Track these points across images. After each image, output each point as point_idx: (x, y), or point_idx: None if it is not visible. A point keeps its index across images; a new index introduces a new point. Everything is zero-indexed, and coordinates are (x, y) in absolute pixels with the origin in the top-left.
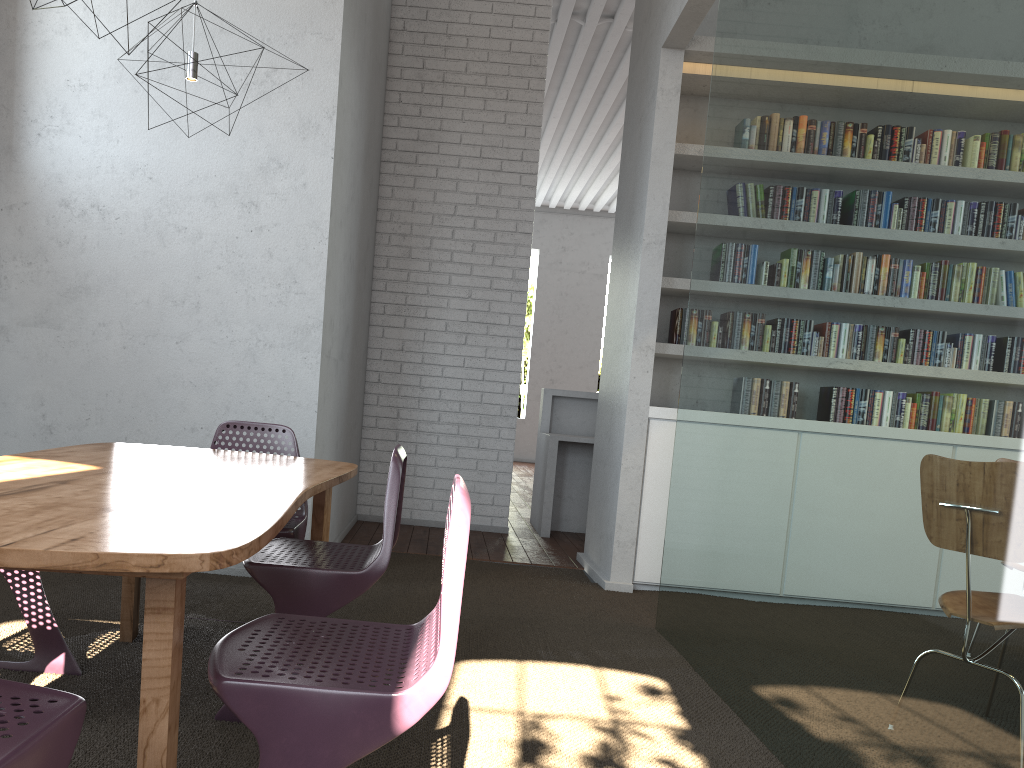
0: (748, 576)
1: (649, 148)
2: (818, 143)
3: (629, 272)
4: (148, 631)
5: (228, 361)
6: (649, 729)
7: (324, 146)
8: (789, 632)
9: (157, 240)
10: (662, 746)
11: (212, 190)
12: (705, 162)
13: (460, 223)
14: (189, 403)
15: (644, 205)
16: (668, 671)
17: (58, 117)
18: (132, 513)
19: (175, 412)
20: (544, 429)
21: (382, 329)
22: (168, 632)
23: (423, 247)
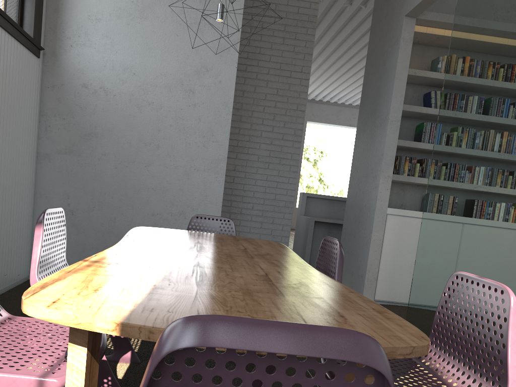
0: None
1: (393, 70)
2: None
3: (375, 135)
4: None
5: (173, 177)
6: None
7: (232, 60)
8: None
9: (136, 109)
10: None
11: (168, 82)
12: (447, 80)
13: (268, 104)
14: (151, 200)
15: (389, 100)
16: None
17: (82, 36)
18: (297, 298)
19: (143, 205)
20: (302, 213)
21: None
22: None
23: (248, 116)
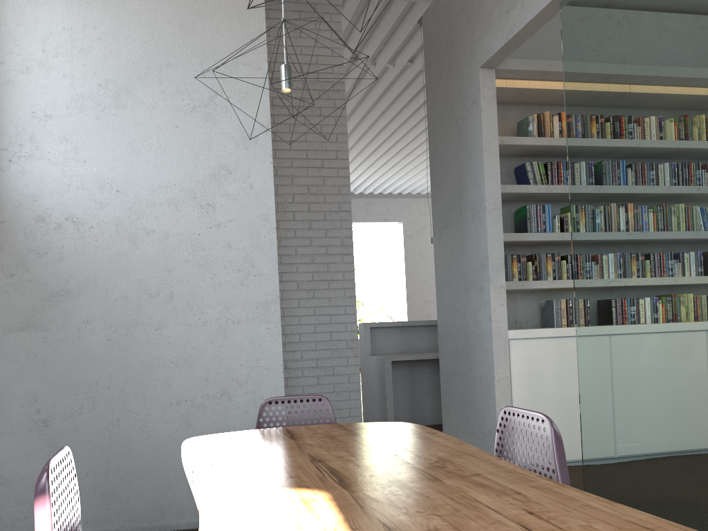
0: None
1: (478, 140)
2: None
3: (468, 232)
4: None
5: (203, 339)
6: None
7: (264, 153)
8: None
9: (129, 243)
10: None
11: (173, 196)
12: (571, 145)
13: (298, 208)
14: (172, 380)
15: (481, 182)
16: None
17: (27, 144)
18: None
19: (161, 390)
20: (367, 353)
21: None
22: None
23: None
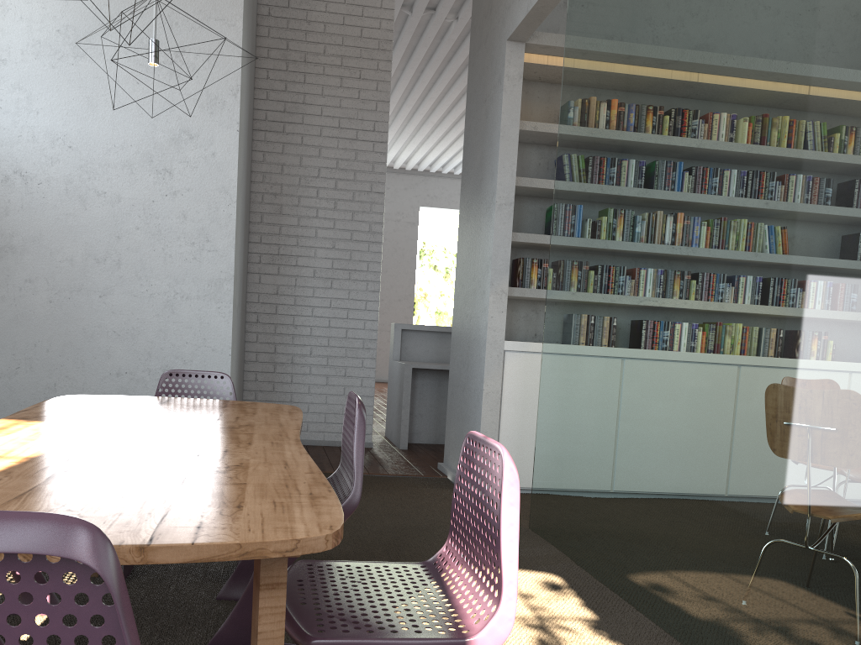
0: (633, 488)
1: (498, 124)
2: (690, 131)
3: (481, 228)
4: (263, 606)
5: (149, 312)
6: (568, 622)
7: (230, 120)
8: (683, 536)
9: (78, 203)
10: (586, 637)
11: (129, 158)
12: (561, 139)
13: (323, 184)
14: (114, 351)
15: (495, 172)
16: (557, 567)
17: None
18: (202, 486)
19: (101, 359)
20: (396, 357)
21: (259, 276)
22: (281, 605)
23: (292, 205)
